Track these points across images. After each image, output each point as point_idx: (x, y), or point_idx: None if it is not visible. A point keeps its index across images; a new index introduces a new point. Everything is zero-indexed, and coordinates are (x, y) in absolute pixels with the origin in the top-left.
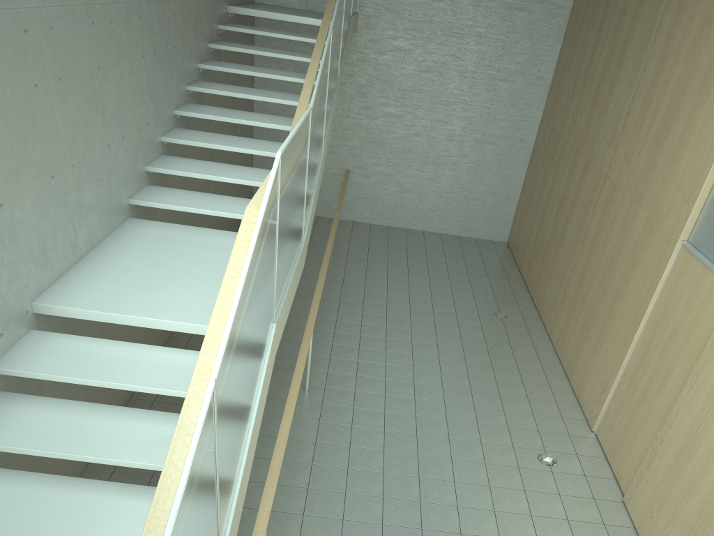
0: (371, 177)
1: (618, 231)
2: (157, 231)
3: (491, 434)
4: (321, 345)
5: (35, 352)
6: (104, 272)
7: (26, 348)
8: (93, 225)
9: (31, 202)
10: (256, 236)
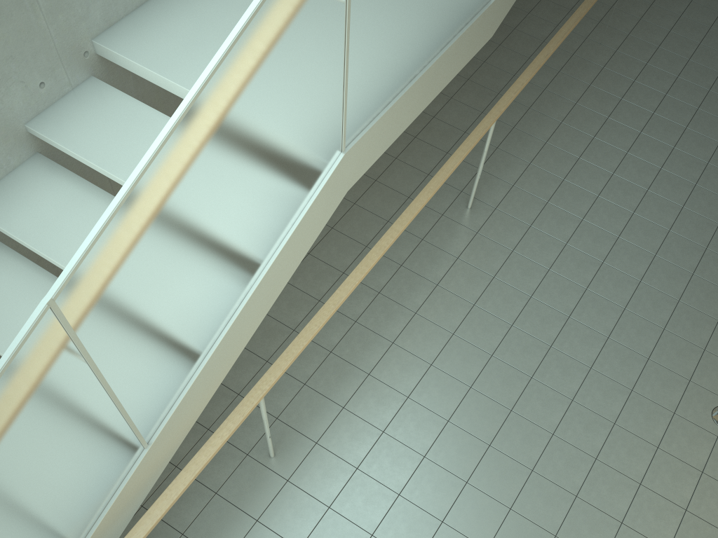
0: None
1: None
2: None
3: (672, 352)
4: (529, 140)
5: (78, 114)
6: (201, 4)
7: (72, 105)
8: None
9: None
10: (219, 58)
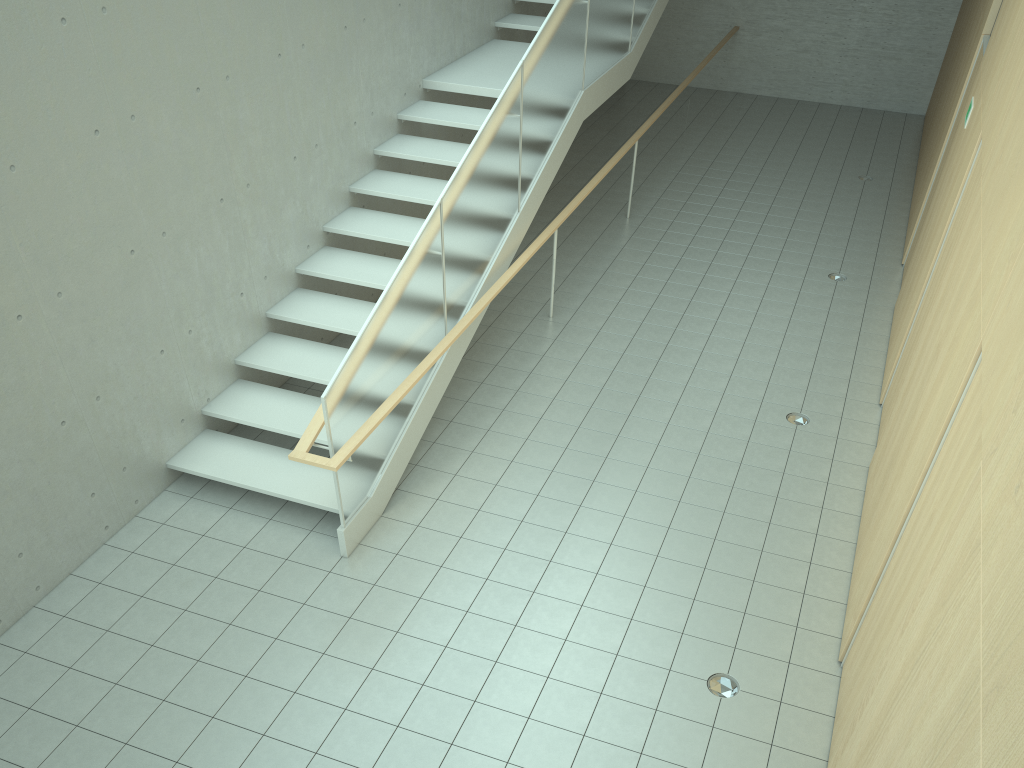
0: (763, 35)
1: (967, 48)
2: (513, 47)
3: (792, 257)
4: (654, 189)
5: (423, 110)
6: (471, 67)
7: (417, 108)
8: (467, 36)
9: (430, 2)
10: None
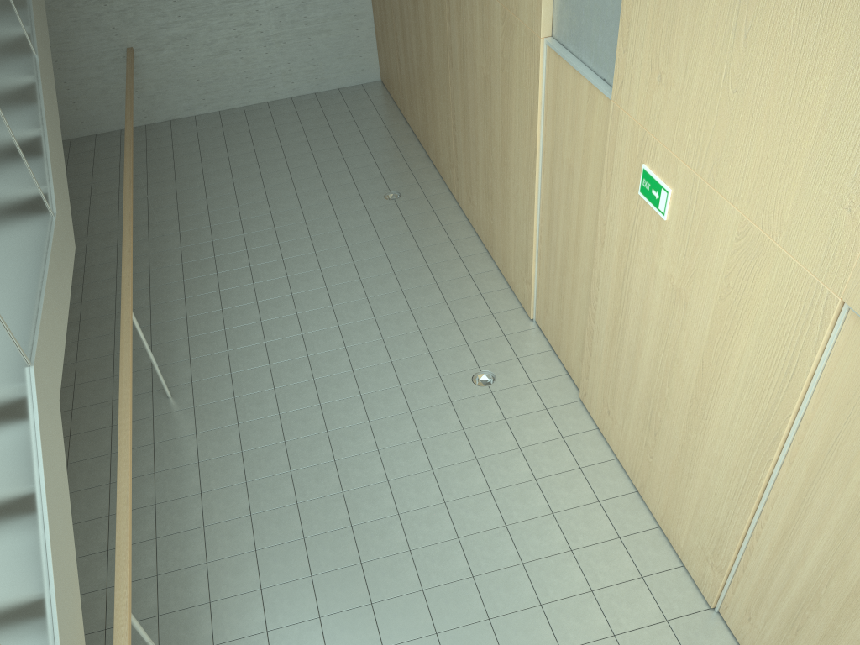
0: (165, 48)
1: (480, 39)
2: None
3: (411, 369)
4: (172, 324)
5: None
6: None
7: None
8: None
9: None
10: None
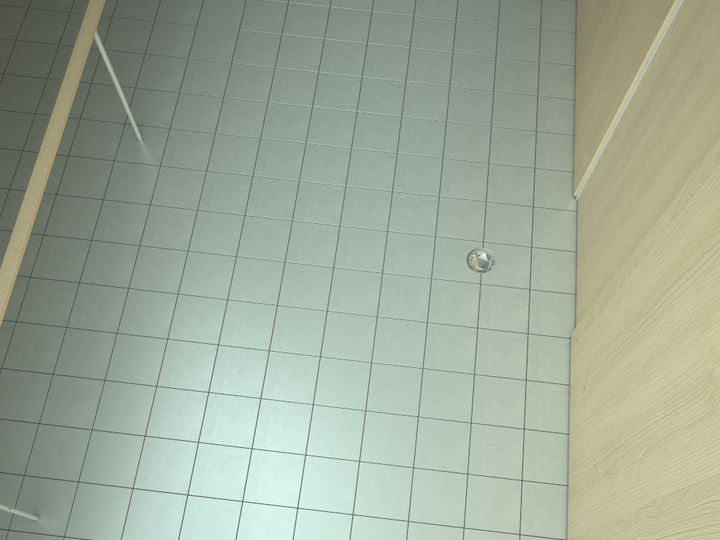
0: None
1: None
2: None
3: (409, 213)
4: (177, 31)
5: None
6: None
7: None
8: None
9: None
10: None
